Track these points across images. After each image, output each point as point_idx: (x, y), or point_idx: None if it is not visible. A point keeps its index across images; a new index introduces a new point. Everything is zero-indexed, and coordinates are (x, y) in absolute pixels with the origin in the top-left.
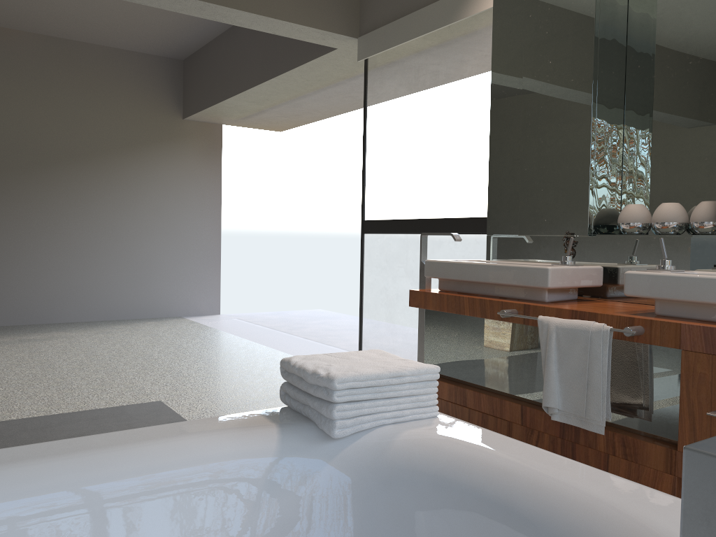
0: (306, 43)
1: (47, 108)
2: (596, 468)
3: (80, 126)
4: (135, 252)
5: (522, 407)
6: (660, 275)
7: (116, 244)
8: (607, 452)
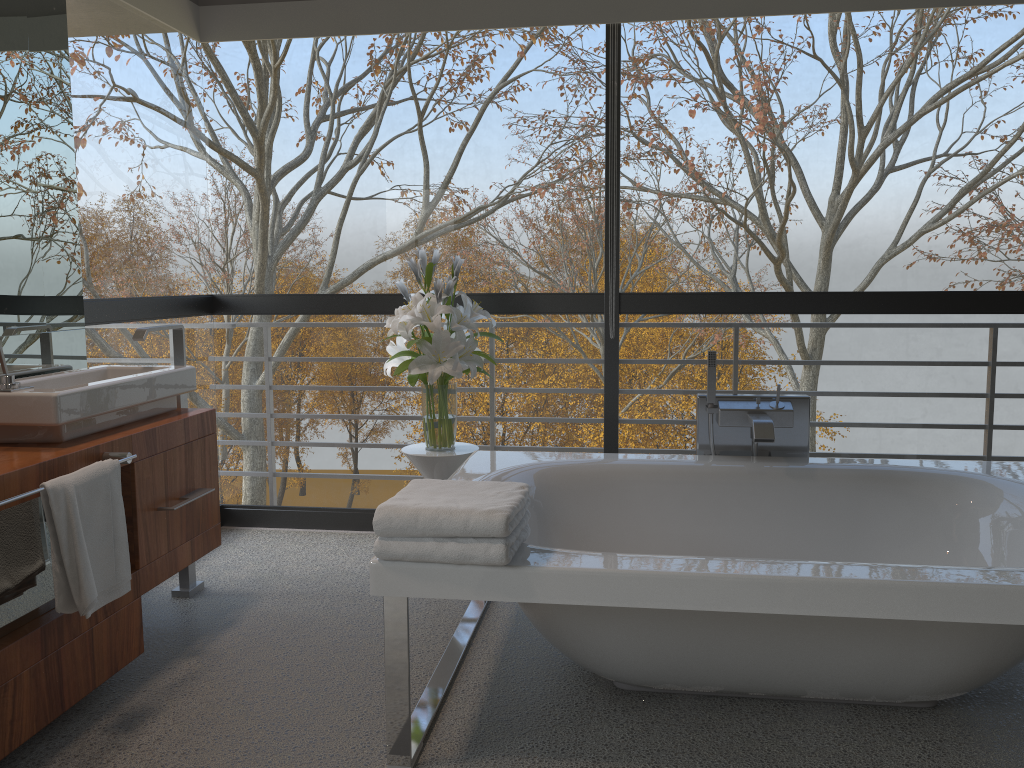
0: None
1: None
2: None
3: None
4: None
5: None
6: (86, 389)
7: None
8: (92, 625)
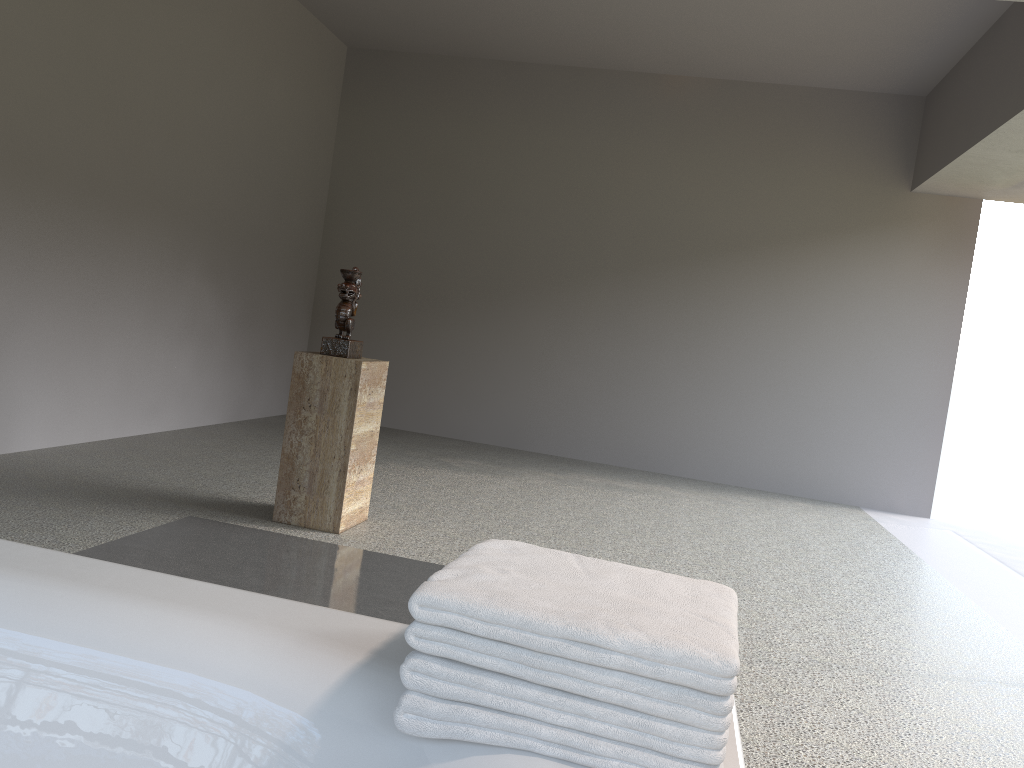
0: None
1: (709, 178)
2: None
3: (749, 204)
4: (801, 393)
5: None
6: None
7: (774, 377)
8: None
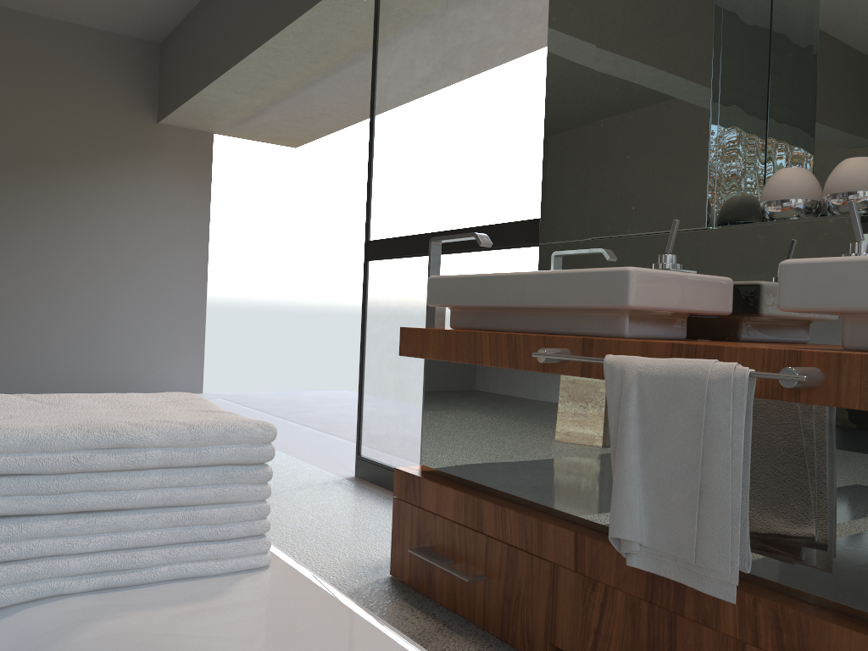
0: None
1: None
2: None
3: (8, 125)
4: (82, 302)
5: (577, 538)
6: (857, 260)
7: (54, 290)
8: (743, 637)
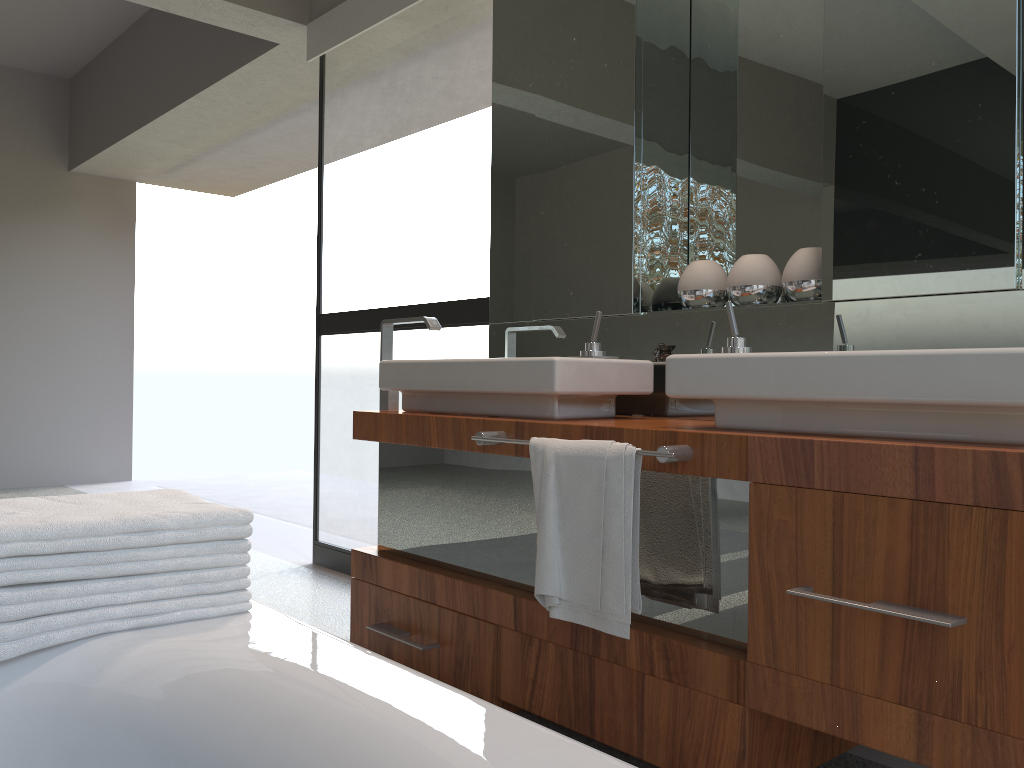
0: (237, 38)
1: None
2: (488, 704)
3: None
4: None
5: (516, 600)
6: (718, 357)
7: None
8: (642, 669)
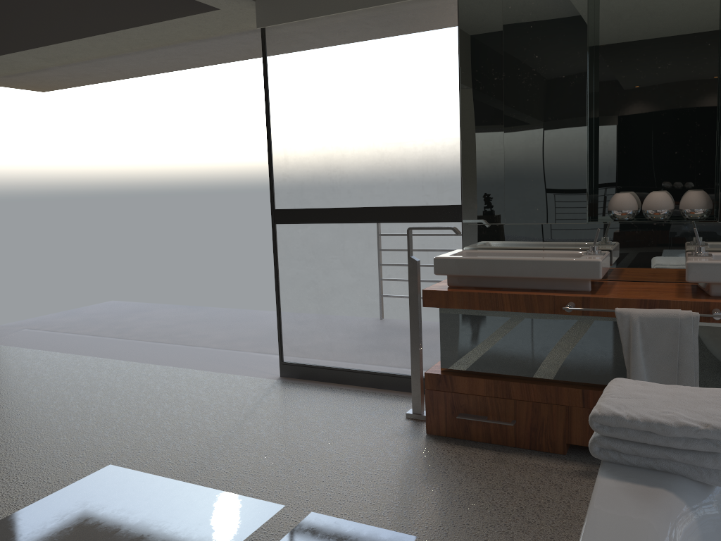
0: None
1: None
2: None
3: None
4: None
5: (584, 391)
6: None
7: None
8: None
